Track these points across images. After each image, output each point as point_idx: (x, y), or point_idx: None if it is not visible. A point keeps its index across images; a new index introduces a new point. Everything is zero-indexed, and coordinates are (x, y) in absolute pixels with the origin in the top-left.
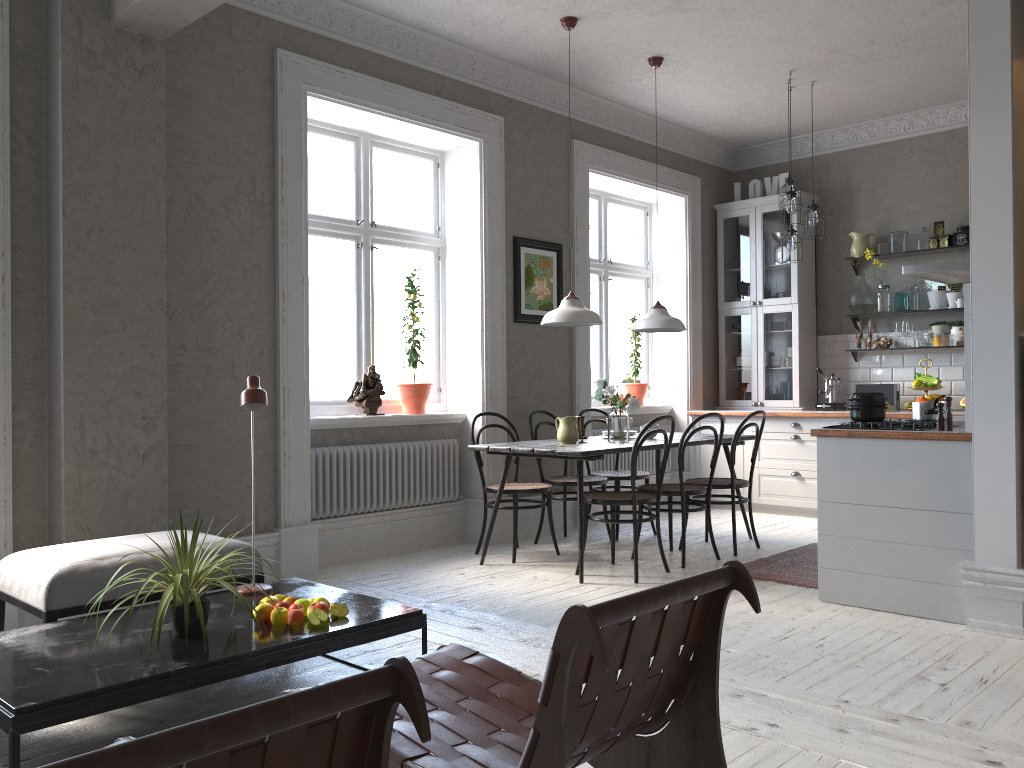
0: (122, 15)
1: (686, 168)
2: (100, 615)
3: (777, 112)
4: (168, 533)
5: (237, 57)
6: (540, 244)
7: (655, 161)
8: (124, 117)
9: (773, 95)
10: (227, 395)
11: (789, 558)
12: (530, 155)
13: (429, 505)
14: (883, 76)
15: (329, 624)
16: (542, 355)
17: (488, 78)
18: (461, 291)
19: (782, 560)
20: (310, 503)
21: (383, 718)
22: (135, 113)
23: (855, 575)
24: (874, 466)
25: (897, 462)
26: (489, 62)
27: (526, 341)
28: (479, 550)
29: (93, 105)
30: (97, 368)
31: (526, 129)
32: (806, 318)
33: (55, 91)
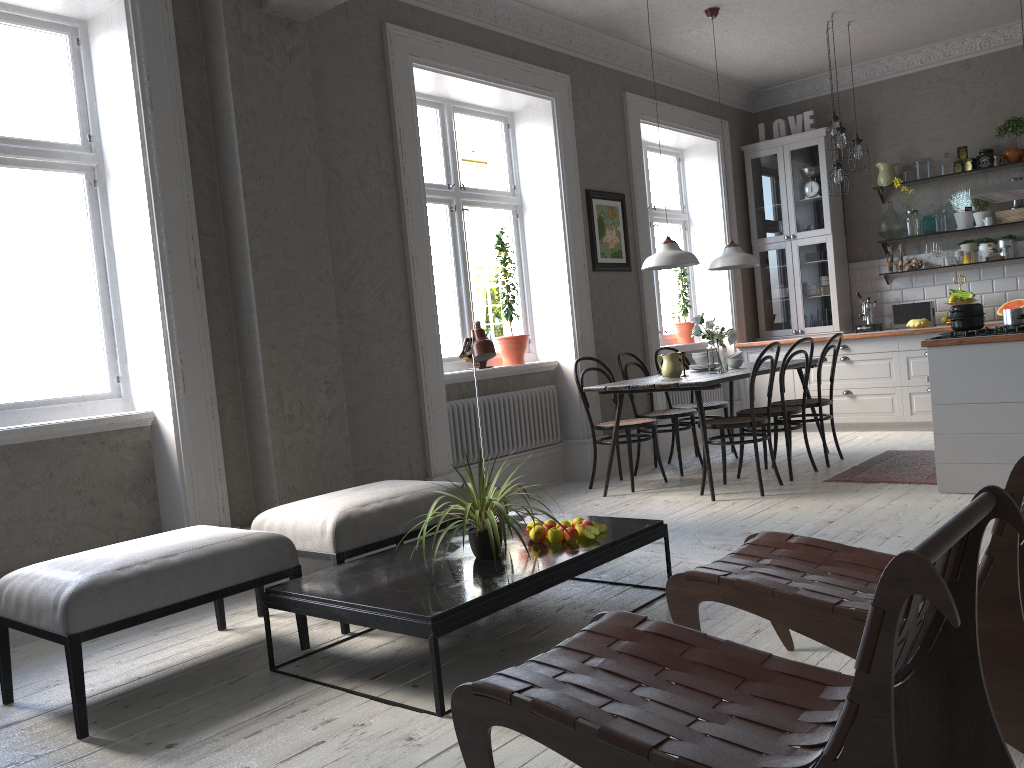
0: (278, 1)
1: (715, 113)
2: (382, 553)
3: (806, 53)
4: (387, 482)
5: (353, 34)
6: (607, 195)
7: (690, 108)
8: (281, 99)
9: (808, 37)
10: (377, 358)
11: (879, 464)
12: (592, 110)
13: (537, 449)
14: (914, 13)
15: (599, 538)
16: (617, 300)
17: (553, 38)
18: (543, 245)
19: (874, 466)
20: (451, 453)
21: (977, 533)
22: (289, 95)
23: (972, 466)
24: (985, 368)
25: (1007, 362)
26: (555, 23)
27: (604, 288)
28: (592, 485)
29: (256, 90)
30: (285, 339)
31: (586, 85)
32: (839, 247)
33: (222, 79)
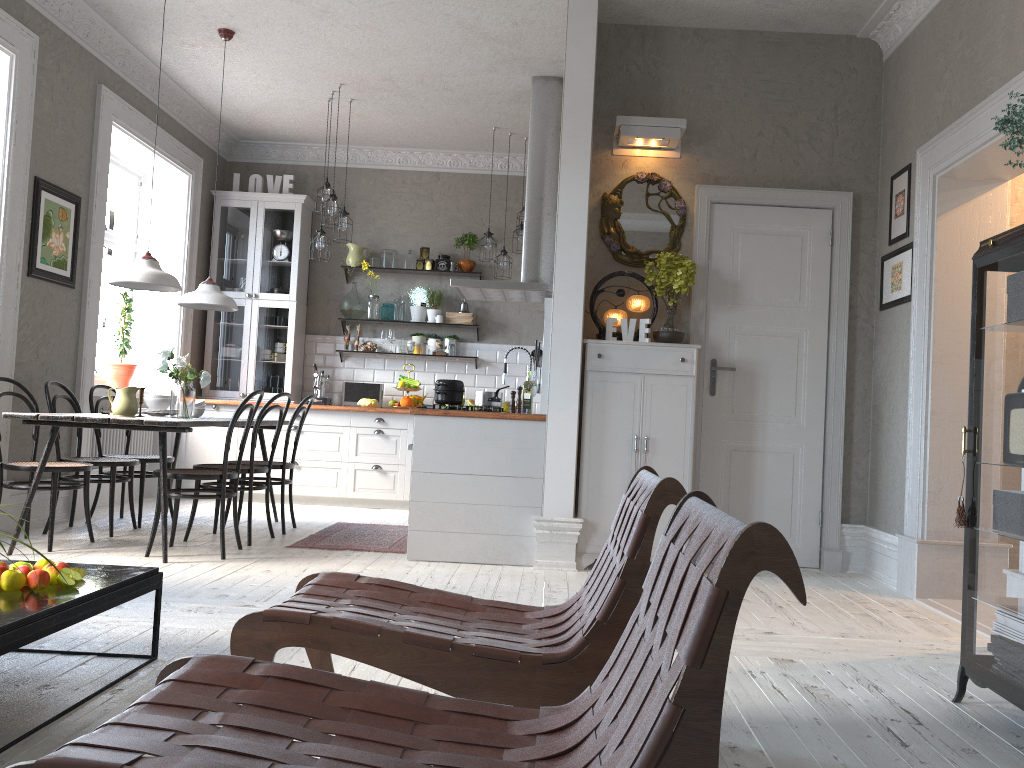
0: None
1: (192, 146)
2: None
3: (301, 116)
4: None
5: None
6: (61, 192)
7: (168, 131)
8: None
9: (309, 100)
10: None
11: (336, 533)
12: (59, 89)
13: None
14: (410, 112)
15: (79, 585)
16: (52, 319)
17: None
18: None
19: (333, 535)
20: None
21: None
22: None
23: (442, 534)
24: (465, 441)
25: (484, 437)
26: None
27: (38, 300)
28: None
29: None
30: None
31: (58, 58)
32: (300, 316)
33: None
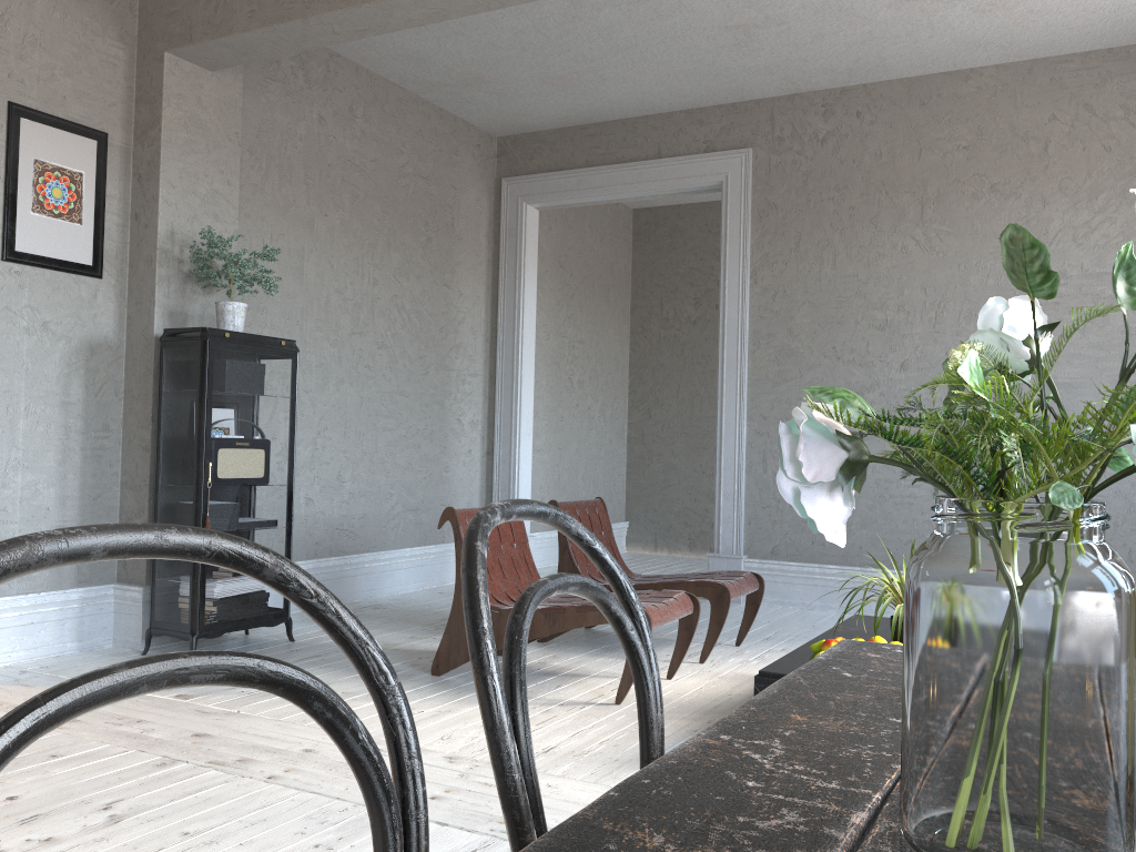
0: None
1: None
2: None
3: None
4: None
5: None
6: None
7: None
8: None
9: None
10: None
11: None
12: None
13: None
14: None
15: (811, 655)
16: None
17: None
18: None
19: None
20: None
21: None
22: None
23: None
24: None
25: None
26: None
27: None
28: None
29: None
30: None
31: None
32: None
33: None
